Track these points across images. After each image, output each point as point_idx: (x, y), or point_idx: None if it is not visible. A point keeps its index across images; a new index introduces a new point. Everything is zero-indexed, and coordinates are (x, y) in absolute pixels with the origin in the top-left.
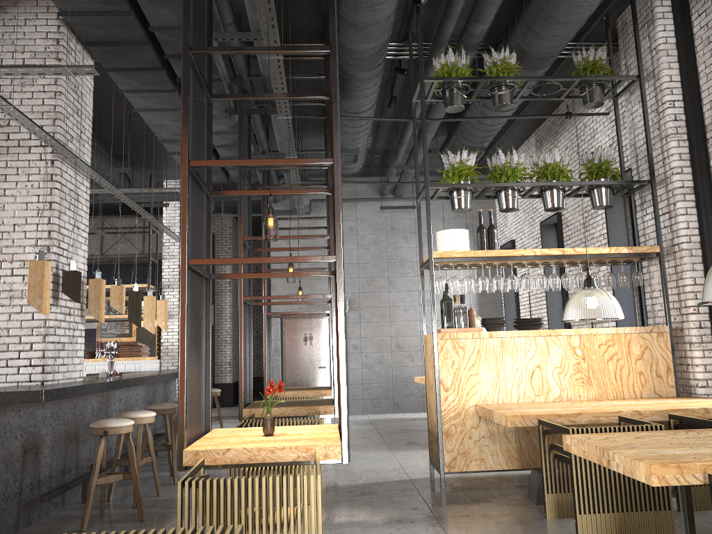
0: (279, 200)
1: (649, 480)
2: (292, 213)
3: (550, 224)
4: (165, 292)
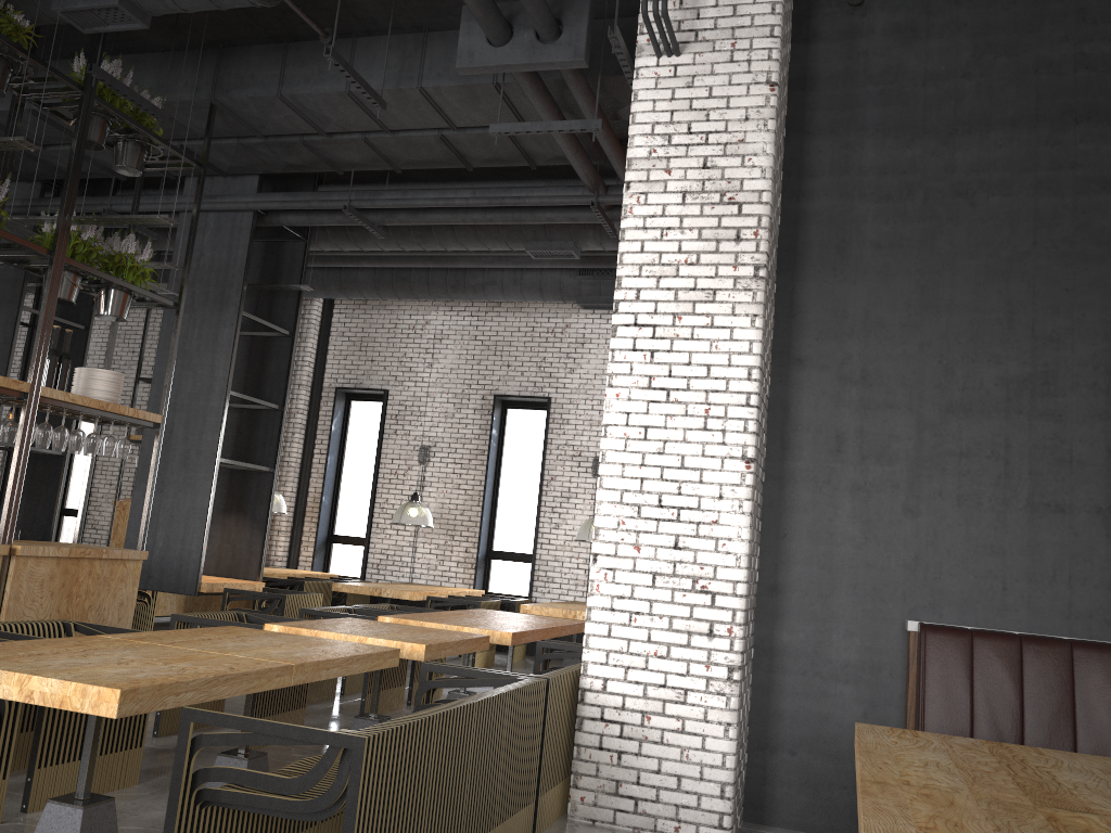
0: None
1: (412, 598)
2: None
3: None
4: None
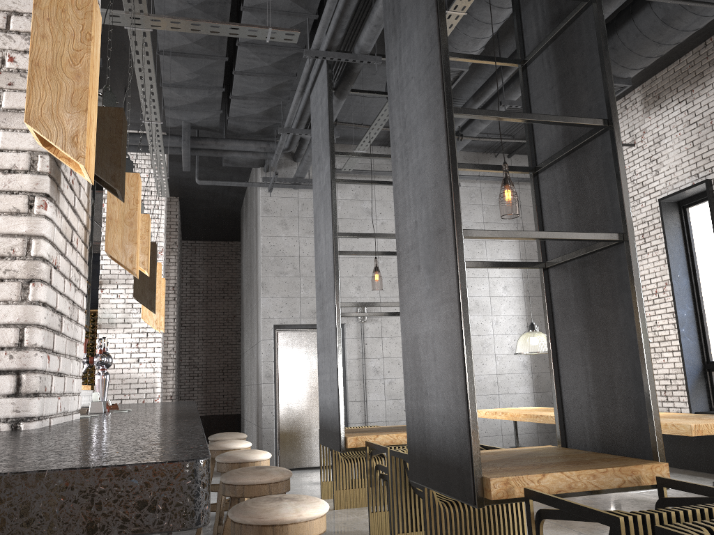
0: (273, 169)
1: None
2: (295, 185)
3: (671, 202)
4: (105, 289)
